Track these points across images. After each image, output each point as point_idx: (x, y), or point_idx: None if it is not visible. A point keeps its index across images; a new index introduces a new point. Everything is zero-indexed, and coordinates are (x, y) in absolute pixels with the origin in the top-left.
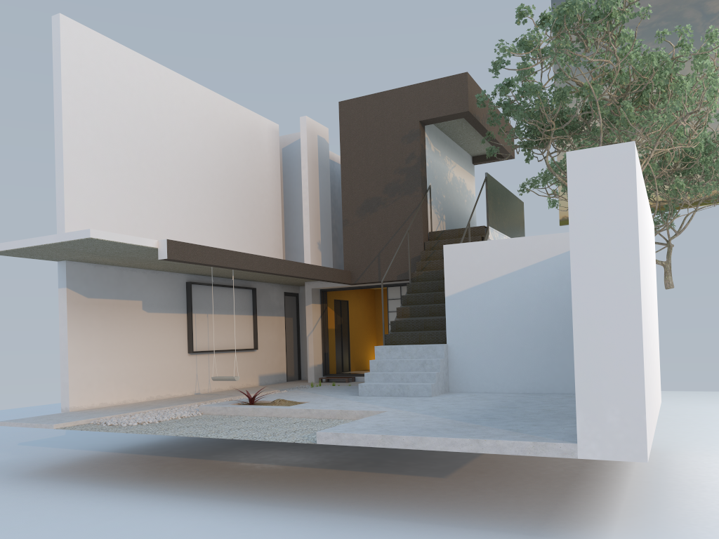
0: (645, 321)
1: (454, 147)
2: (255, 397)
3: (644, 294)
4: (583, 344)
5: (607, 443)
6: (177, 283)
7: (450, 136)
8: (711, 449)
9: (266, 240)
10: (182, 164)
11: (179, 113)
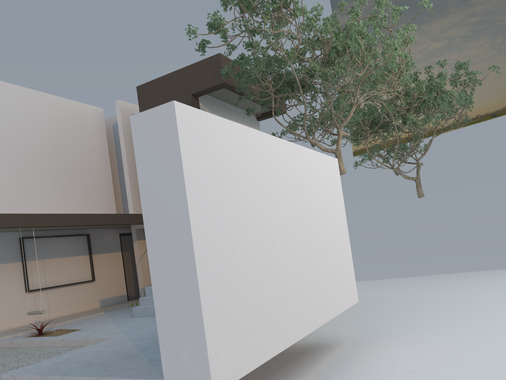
0: (232, 258)
1: (235, 110)
2: (40, 329)
3: (232, 233)
4: (158, 288)
5: (184, 378)
6: (11, 239)
7: (228, 102)
8: (403, 337)
9: (98, 196)
10: (8, 148)
11: (2, 110)
